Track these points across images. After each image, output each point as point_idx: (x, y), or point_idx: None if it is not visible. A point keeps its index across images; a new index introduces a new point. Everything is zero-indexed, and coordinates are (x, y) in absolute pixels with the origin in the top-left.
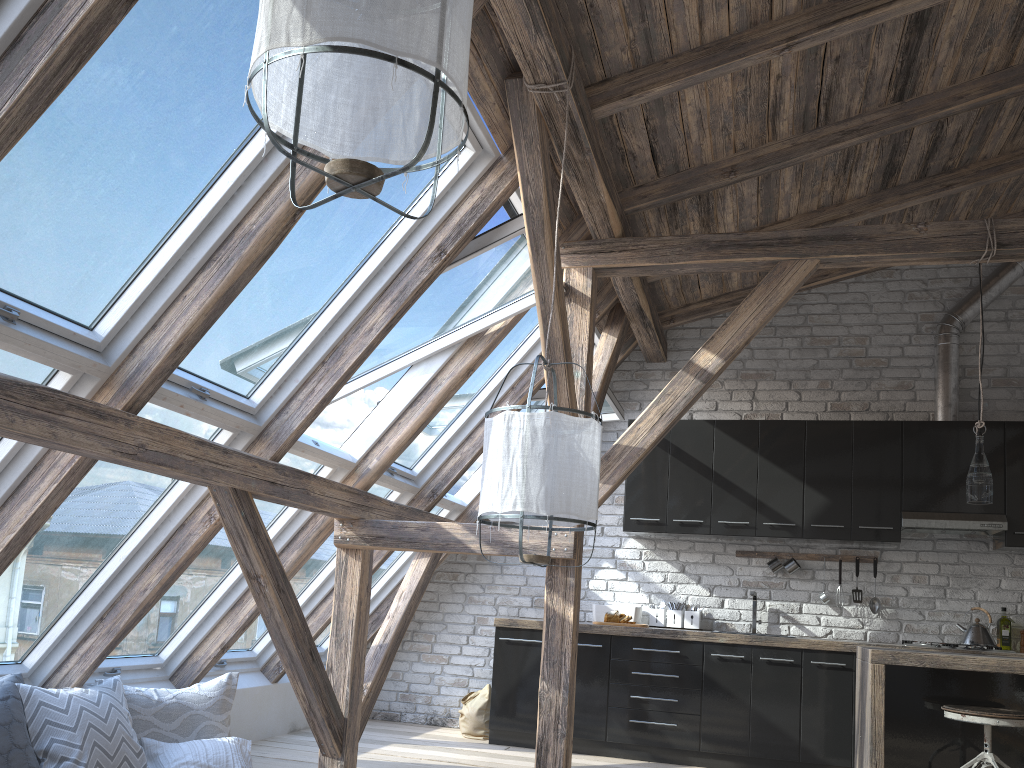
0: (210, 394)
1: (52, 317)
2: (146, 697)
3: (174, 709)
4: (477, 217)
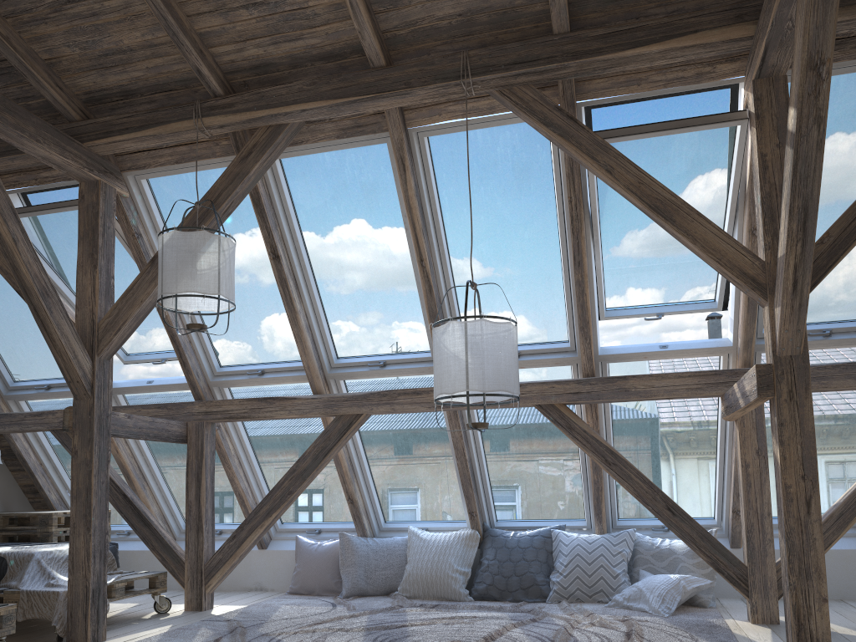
0: (523, 352)
1: (405, 355)
2: (650, 544)
3: (664, 553)
4: (564, 161)
